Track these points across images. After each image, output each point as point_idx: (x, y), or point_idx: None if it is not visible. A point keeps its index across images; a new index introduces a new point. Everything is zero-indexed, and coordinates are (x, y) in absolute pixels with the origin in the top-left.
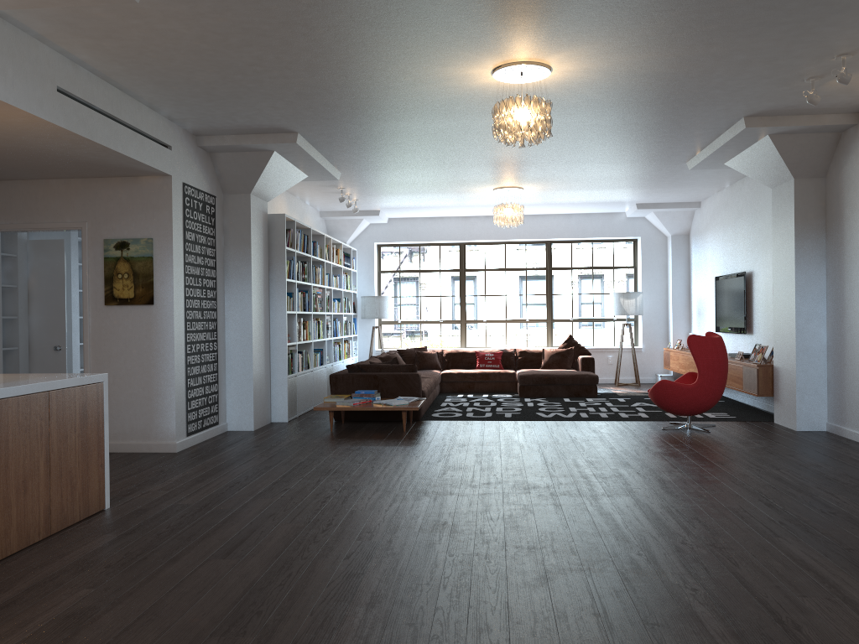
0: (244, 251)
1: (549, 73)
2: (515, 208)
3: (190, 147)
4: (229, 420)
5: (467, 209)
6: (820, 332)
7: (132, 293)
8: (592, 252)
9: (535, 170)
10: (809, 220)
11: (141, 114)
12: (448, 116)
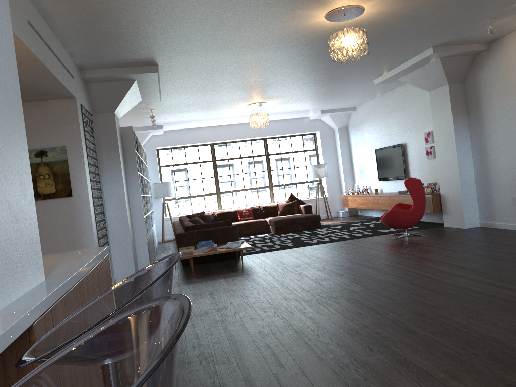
0: (114, 154)
1: (361, 14)
2: (264, 115)
3: (79, 77)
4: (116, 276)
5: (219, 120)
6: (471, 171)
7: (53, 189)
8: (291, 143)
9: (285, 89)
10: (459, 107)
11: (60, 49)
12: (269, 49)
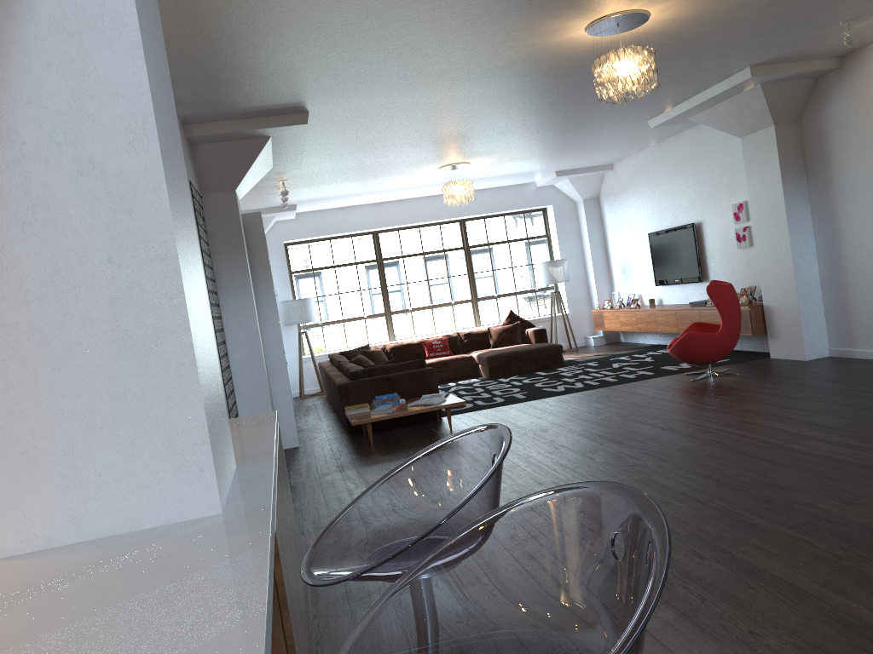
0: (238, 258)
1: (644, 23)
2: (467, 184)
3: (183, 138)
4: None
5: (389, 193)
6: (813, 266)
7: None
8: (506, 226)
9: (504, 141)
10: (791, 163)
11: None
12: (489, 80)
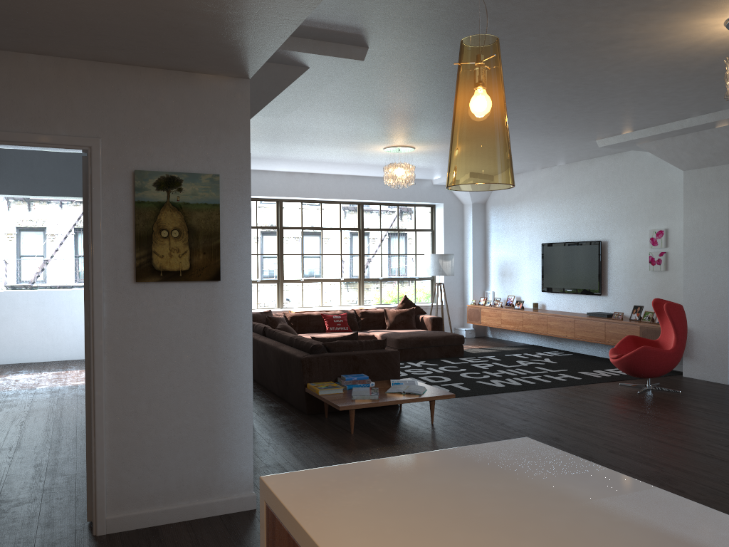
0: None
1: None
2: (411, 168)
3: None
4: None
5: (310, 164)
6: None
7: (185, 261)
8: (398, 215)
9: None
10: None
11: None
12: (565, 57)
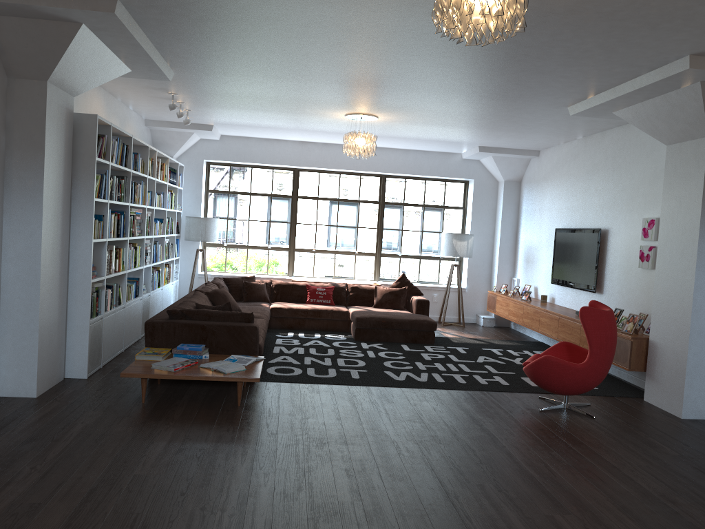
0: (34, 159)
1: None
2: (368, 138)
3: None
4: (2, 383)
5: (308, 134)
6: None
7: None
8: (425, 190)
9: (403, 97)
10: None
11: None
12: None
